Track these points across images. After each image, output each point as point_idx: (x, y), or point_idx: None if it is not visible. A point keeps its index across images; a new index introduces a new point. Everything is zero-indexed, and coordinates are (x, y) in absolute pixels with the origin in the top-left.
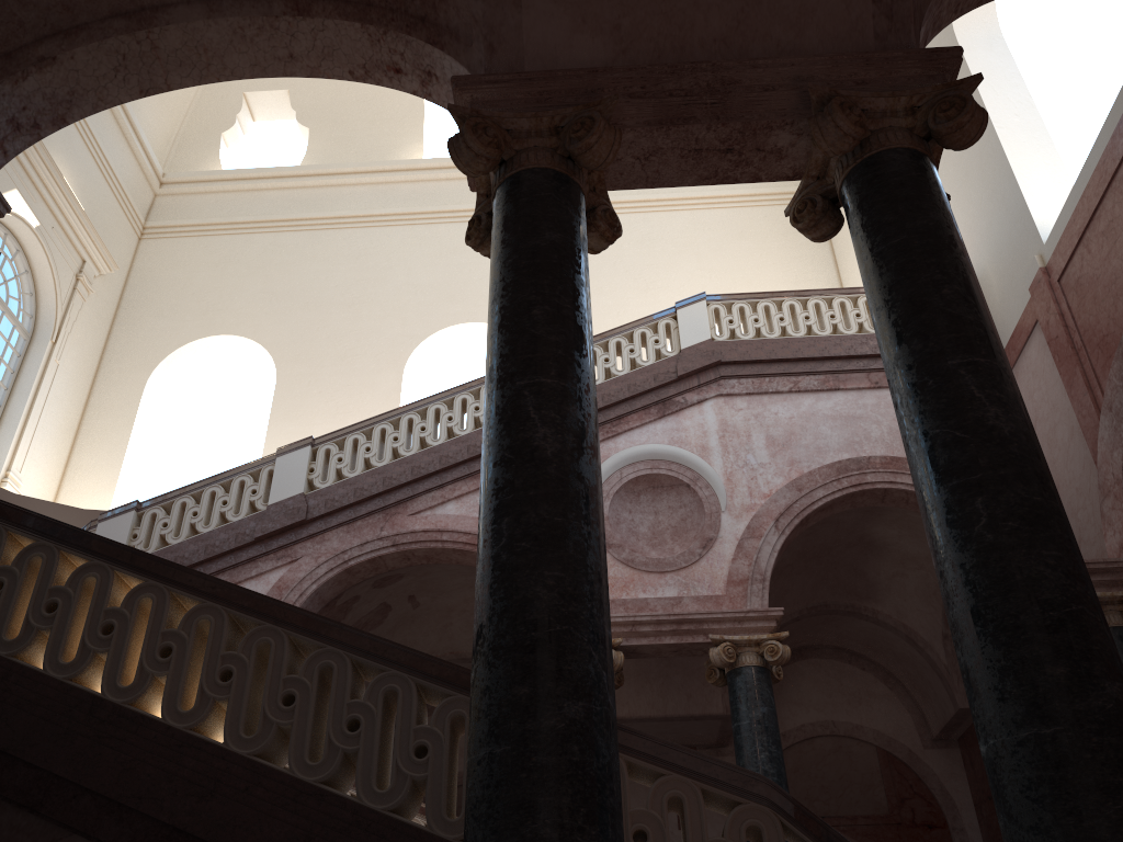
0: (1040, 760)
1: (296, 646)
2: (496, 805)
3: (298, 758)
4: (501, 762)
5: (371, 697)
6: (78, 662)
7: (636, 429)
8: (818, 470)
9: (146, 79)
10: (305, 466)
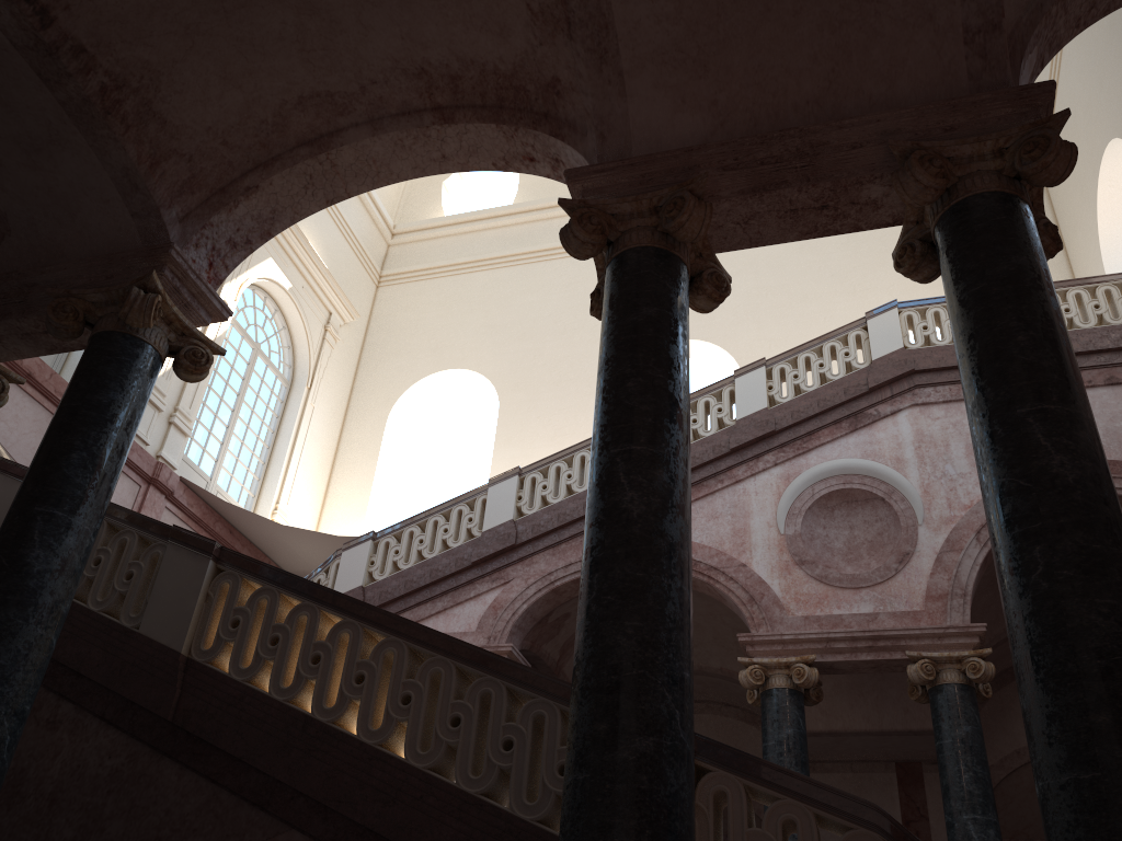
0: (1077, 804)
1: (464, 674)
2: (576, 824)
3: (463, 772)
4: (582, 787)
5: (522, 721)
6: (294, 687)
7: (827, 444)
8: None
9: (330, 191)
10: (513, 494)
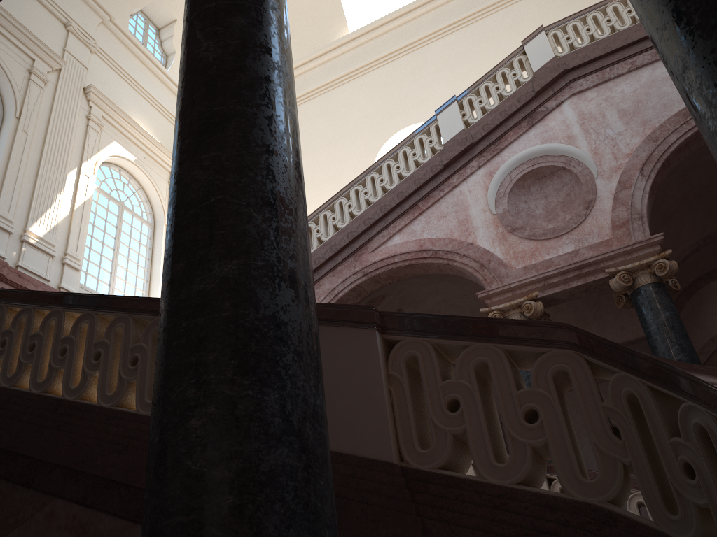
0: None
1: None
2: (157, 380)
3: None
4: (162, 338)
5: None
6: (48, 379)
7: (514, 142)
8: (668, 121)
9: None
10: None
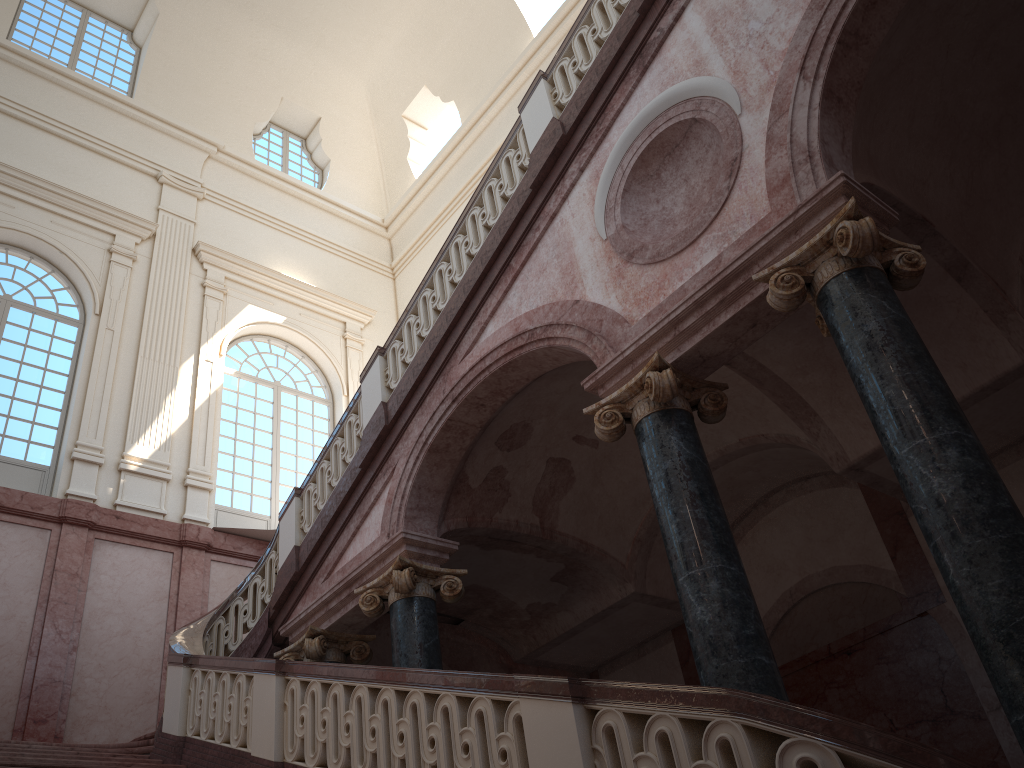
0: None
1: None
2: None
3: None
4: None
5: None
6: None
7: (624, 107)
8: None
9: None
10: (379, 377)
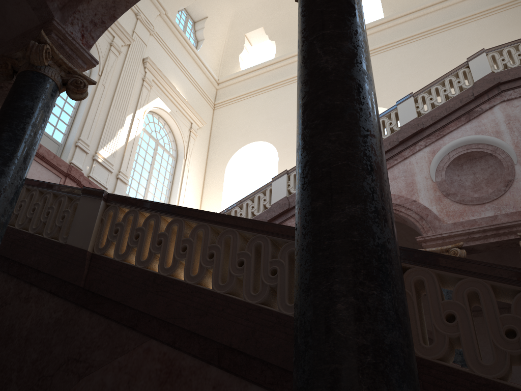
0: None
1: (246, 239)
2: (305, 275)
3: (247, 292)
4: (307, 249)
5: (281, 257)
6: (148, 259)
7: (454, 131)
8: None
9: None
10: (285, 184)
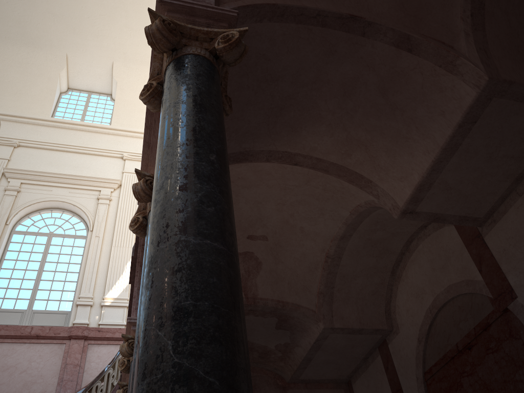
0: None
1: None
2: None
3: None
4: None
5: None
6: None
7: None
8: None
9: None
10: None
